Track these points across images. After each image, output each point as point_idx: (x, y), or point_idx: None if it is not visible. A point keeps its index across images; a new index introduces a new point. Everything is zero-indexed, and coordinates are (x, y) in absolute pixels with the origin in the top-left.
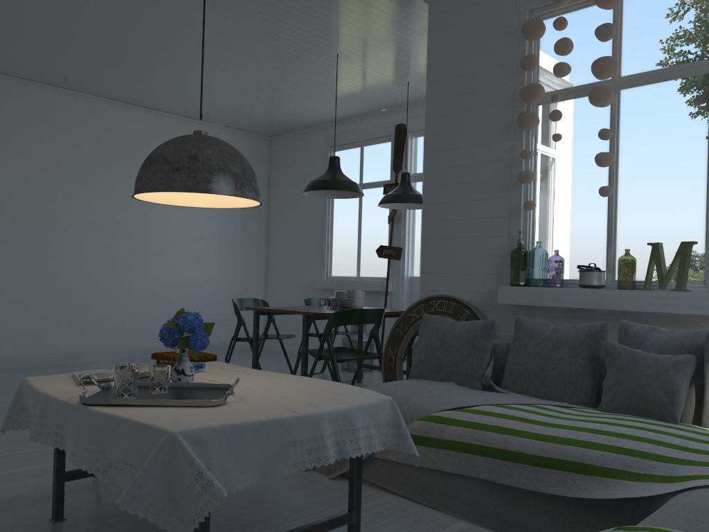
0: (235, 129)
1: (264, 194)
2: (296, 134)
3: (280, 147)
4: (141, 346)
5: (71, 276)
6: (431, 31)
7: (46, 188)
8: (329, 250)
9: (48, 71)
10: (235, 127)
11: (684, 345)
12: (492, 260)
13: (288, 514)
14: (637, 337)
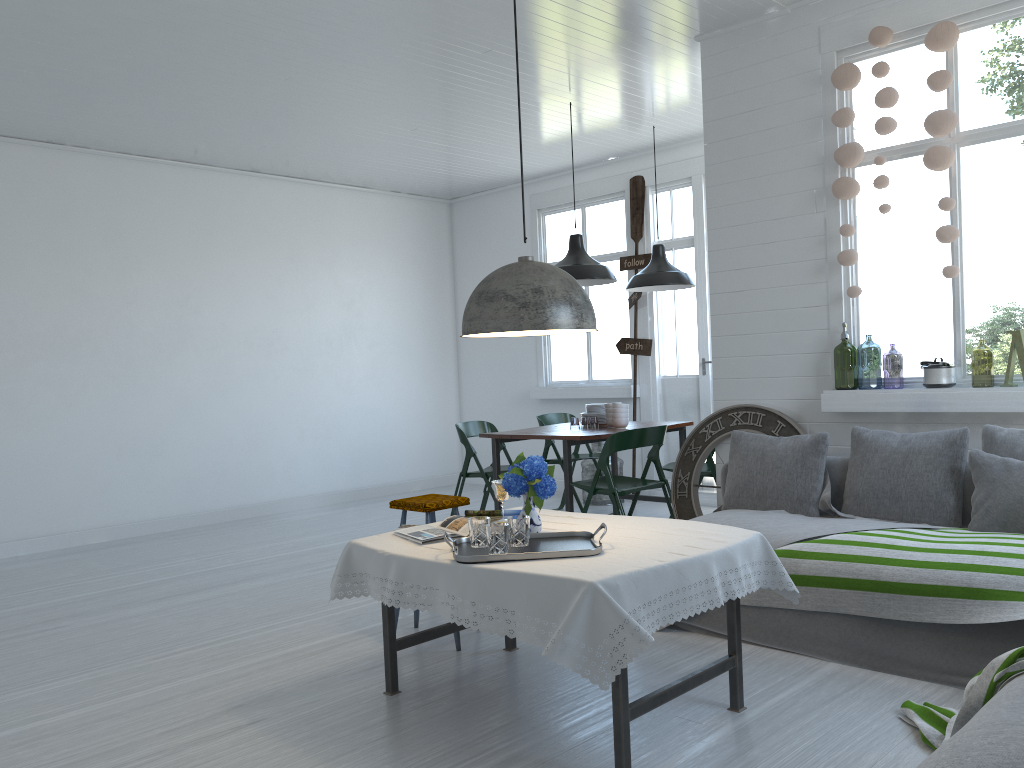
0: (406, 195)
1: (448, 278)
2: (488, 195)
3: (466, 214)
4: (315, 491)
5: (225, 408)
6: (707, 77)
7: (185, 296)
8: (547, 347)
9: (183, 146)
10: (406, 192)
11: None
12: (808, 358)
13: (636, 669)
14: (1006, 444)
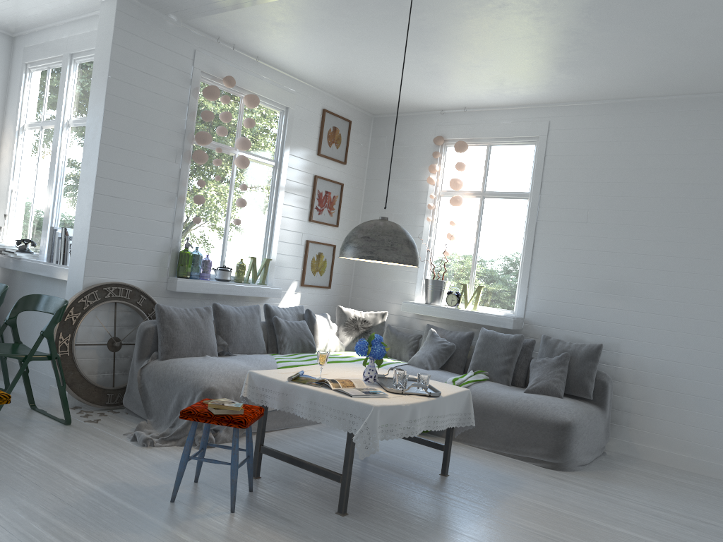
0: None
1: None
2: None
3: None
4: None
5: None
6: (119, 27)
7: None
8: None
9: None
10: None
11: (294, 315)
12: (156, 254)
13: (307, 456)
14: (278, 313)
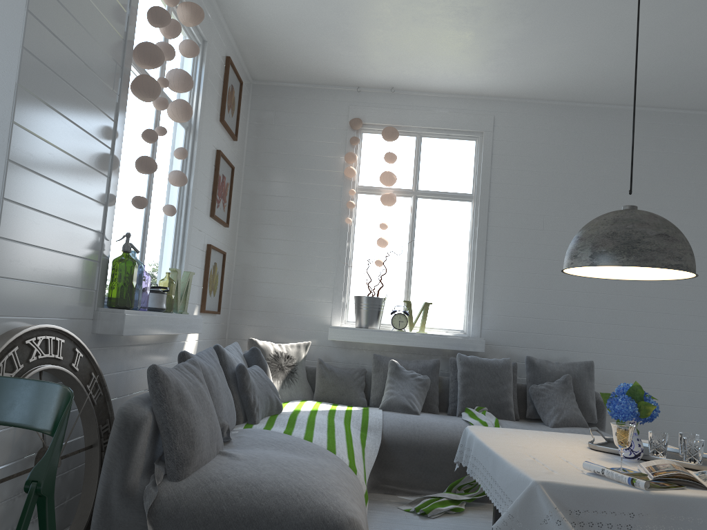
0: None
1: None
2: None
3: None
4: None
5: None
6: None
7: None
8: None
9: None
10: None
11: (241, 359)
12: (84, 265)
13: None
14: (232, 357)
